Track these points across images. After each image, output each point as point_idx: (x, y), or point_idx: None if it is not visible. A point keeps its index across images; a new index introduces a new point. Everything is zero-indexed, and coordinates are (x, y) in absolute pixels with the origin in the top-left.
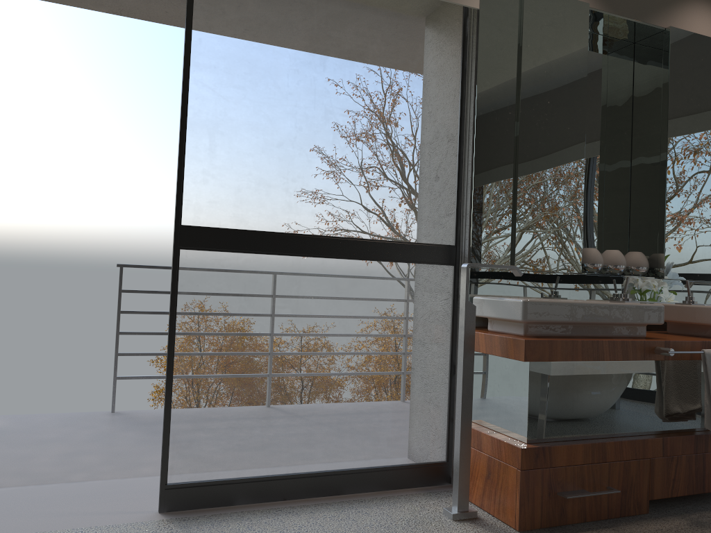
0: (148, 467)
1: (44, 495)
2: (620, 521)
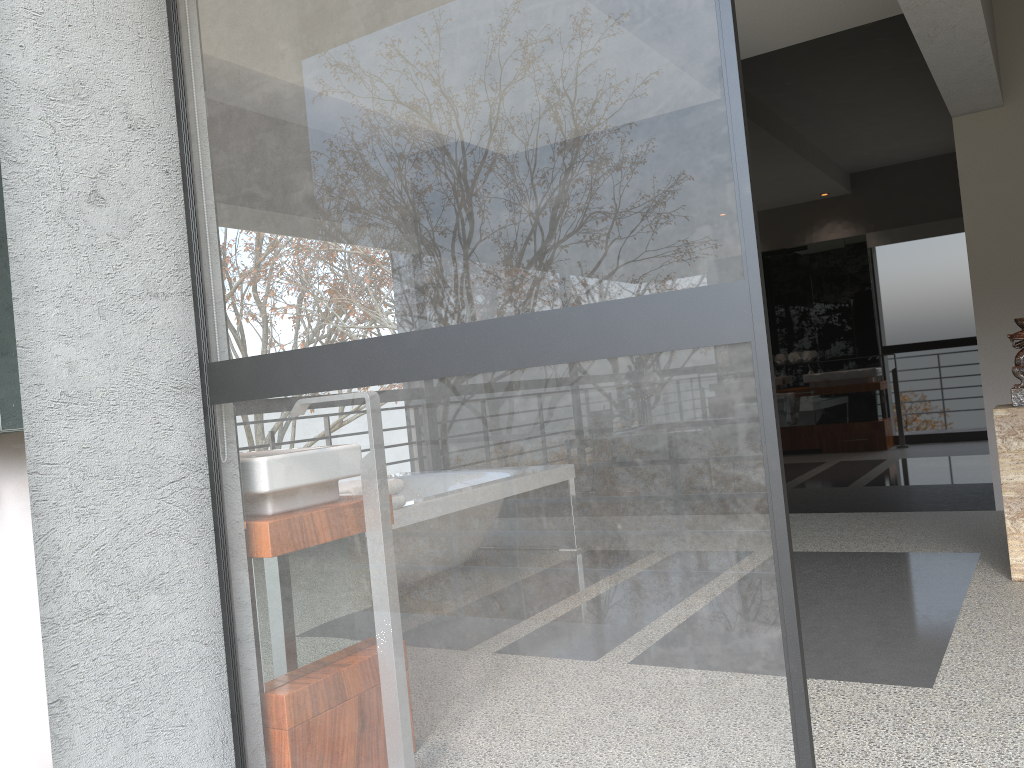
0: None
1: None
2: None
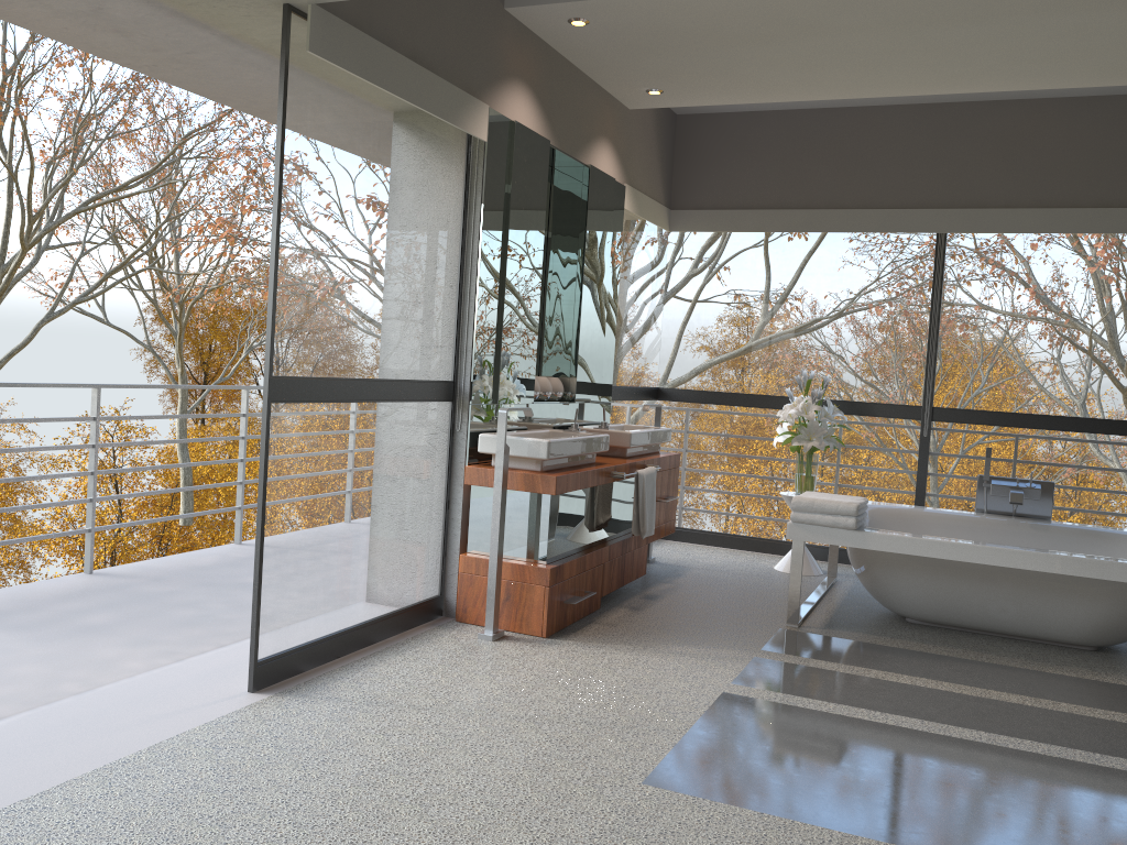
0: (127, 662)
1: (85, 710)
2: (592, 617)
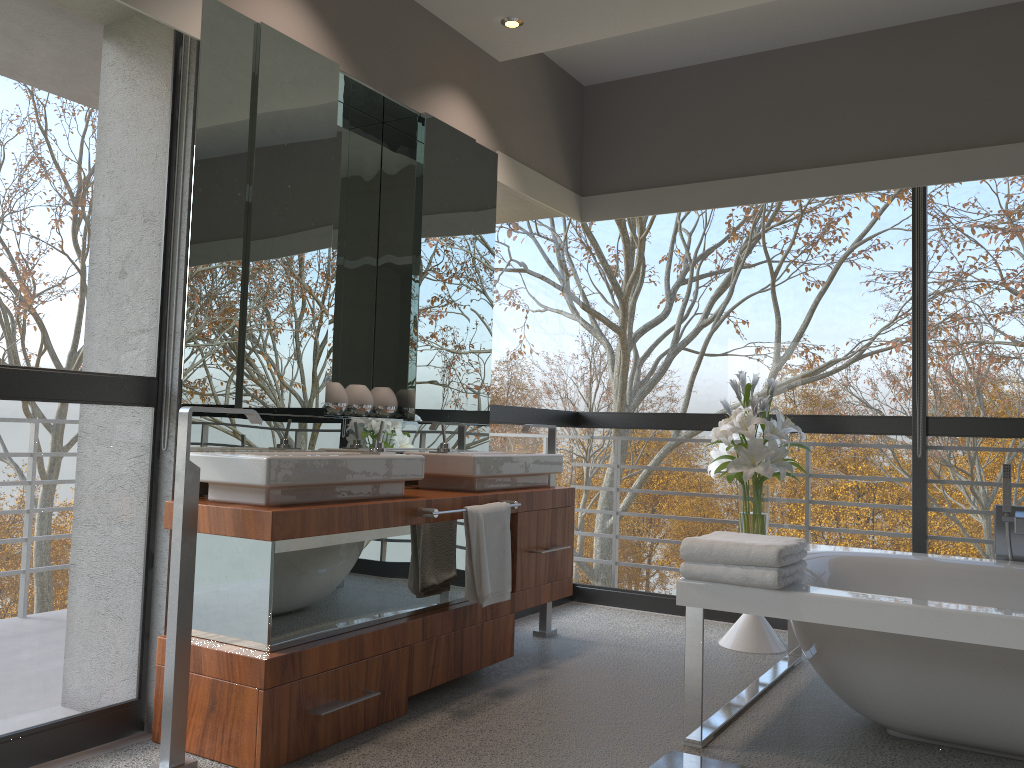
0: None
1: None
2: (379, 730)
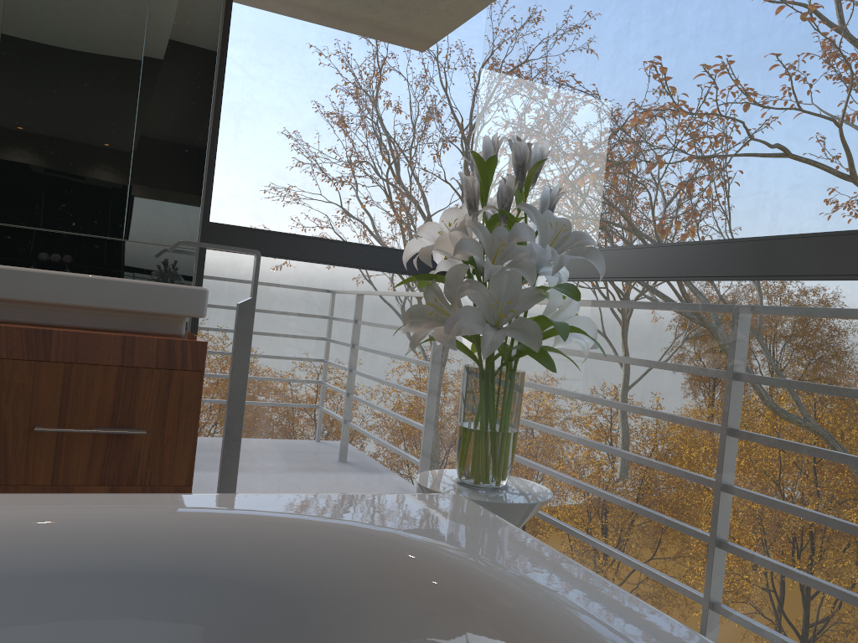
0: None
1: None
2: None
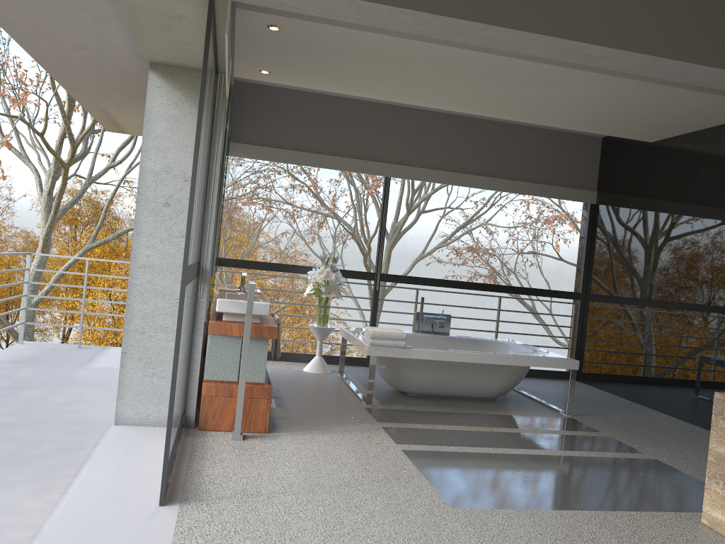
0: (24, 503)
1: None
2: None
